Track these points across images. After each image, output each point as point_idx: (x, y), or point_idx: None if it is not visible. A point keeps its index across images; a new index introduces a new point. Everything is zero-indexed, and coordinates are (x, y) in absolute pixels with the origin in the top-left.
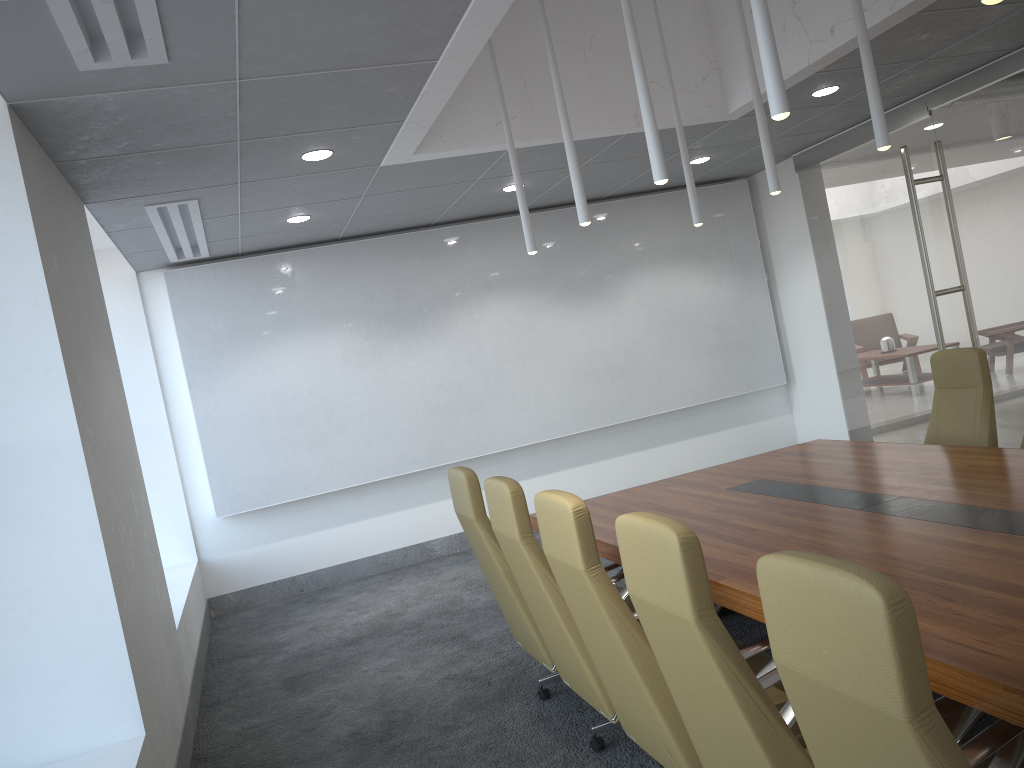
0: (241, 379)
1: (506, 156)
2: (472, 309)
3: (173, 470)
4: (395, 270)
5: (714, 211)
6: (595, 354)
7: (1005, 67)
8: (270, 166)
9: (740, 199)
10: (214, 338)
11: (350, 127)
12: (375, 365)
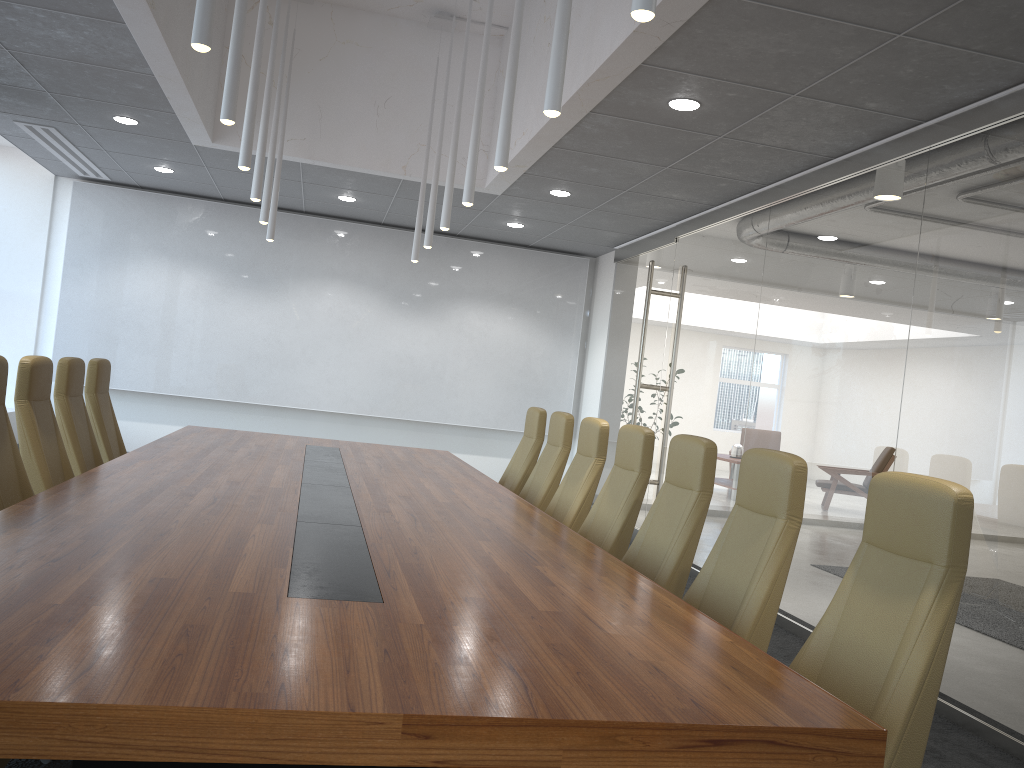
0: (106, 282)
1: (306, 168)
2: (313, 288)
3: (31, 334)
4: (259, 238)
5: (551, 275)
6: (406, 357)
7: (709, 218)
8: (94, 118)
9: (578, 272)
10: (95, 244)
11: (134, 106)
12: (217, 306)
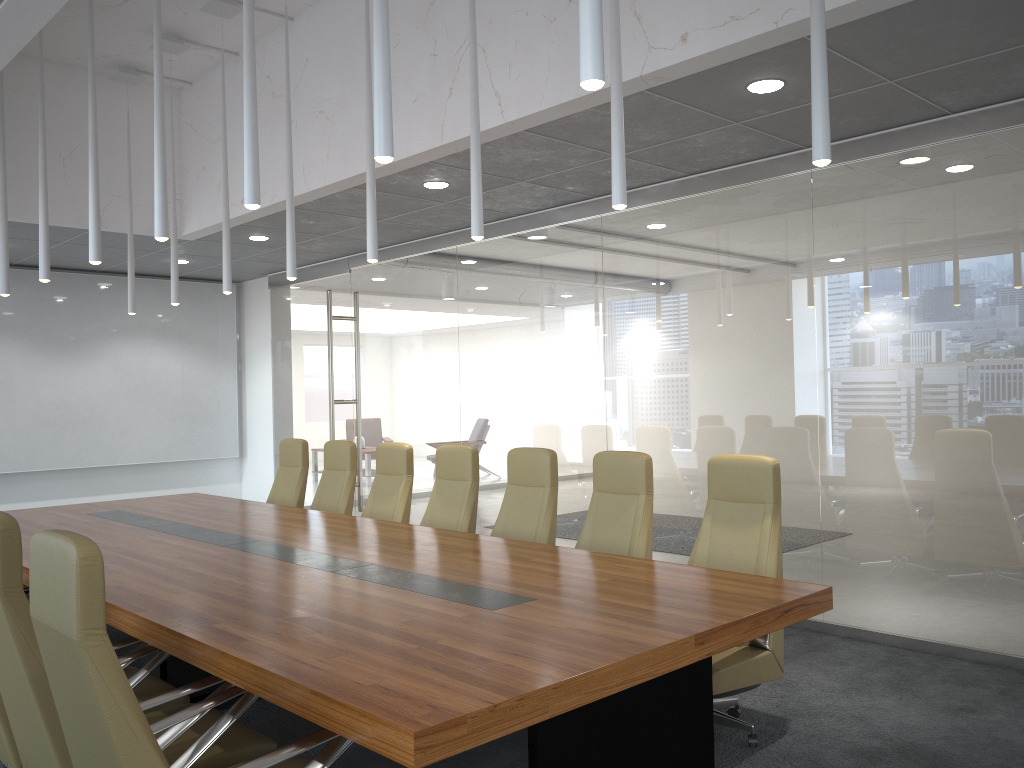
0: None
1: None
2: None
3: None
4: None
5: (201, 304)
6: (62, 404)
7: (389, 254)
8: None
9: (227, 299)
10: None
11: None
12: None
